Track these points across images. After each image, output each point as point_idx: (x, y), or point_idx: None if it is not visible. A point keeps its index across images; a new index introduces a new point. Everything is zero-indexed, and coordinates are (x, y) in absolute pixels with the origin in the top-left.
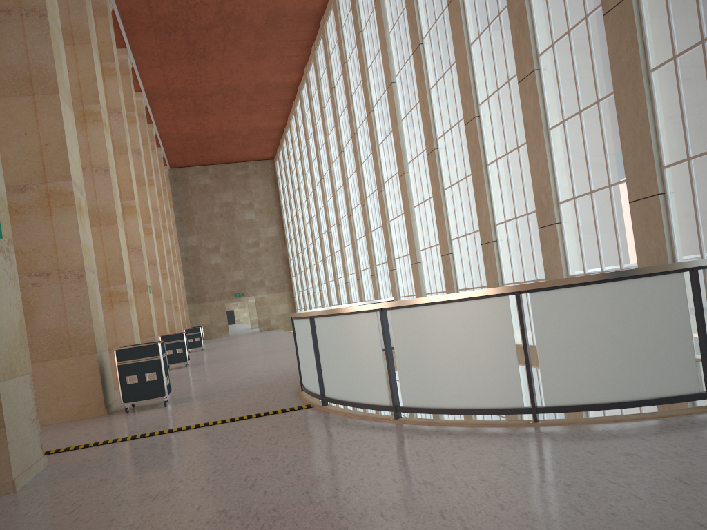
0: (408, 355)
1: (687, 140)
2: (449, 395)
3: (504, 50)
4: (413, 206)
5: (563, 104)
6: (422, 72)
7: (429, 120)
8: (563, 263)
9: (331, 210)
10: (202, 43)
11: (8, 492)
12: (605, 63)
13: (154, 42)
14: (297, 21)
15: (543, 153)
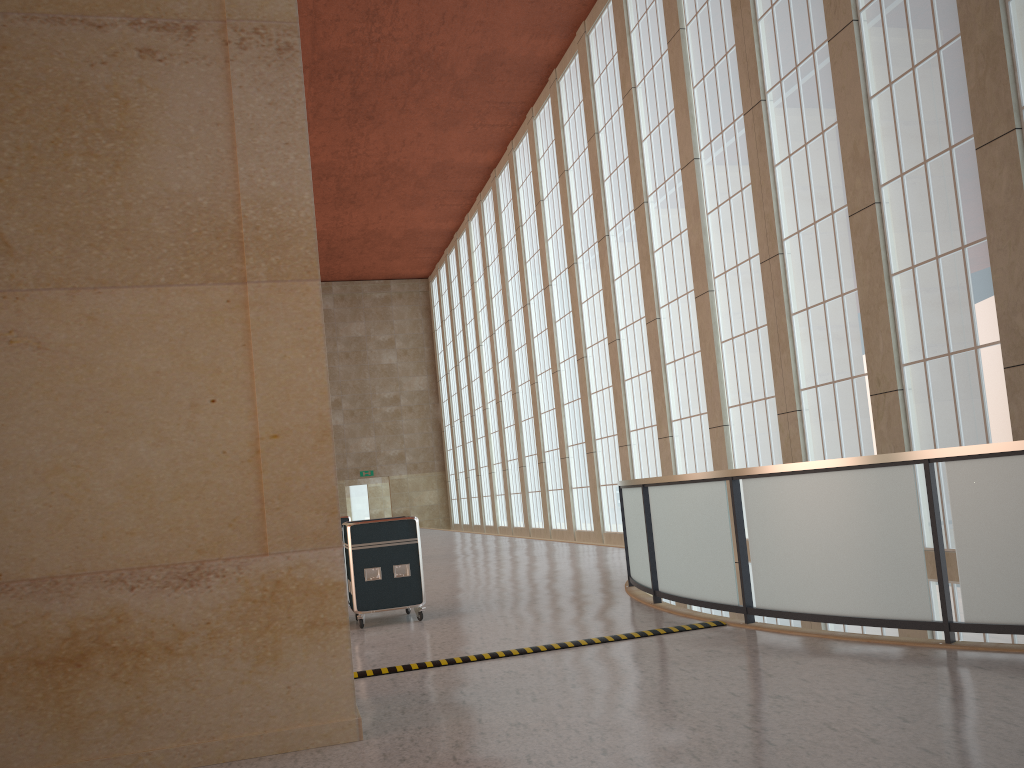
0: (984, 535)
1: None
2: None
3: (944, 103)
4: (721, 341)
5: None
6: (761, 141)
7: (770, 211)
8: None
9: (539, 351)
10: (374, 96)
11: (350, 740)
12: None
13: (306, 91)
14: (518, 73)
15: None
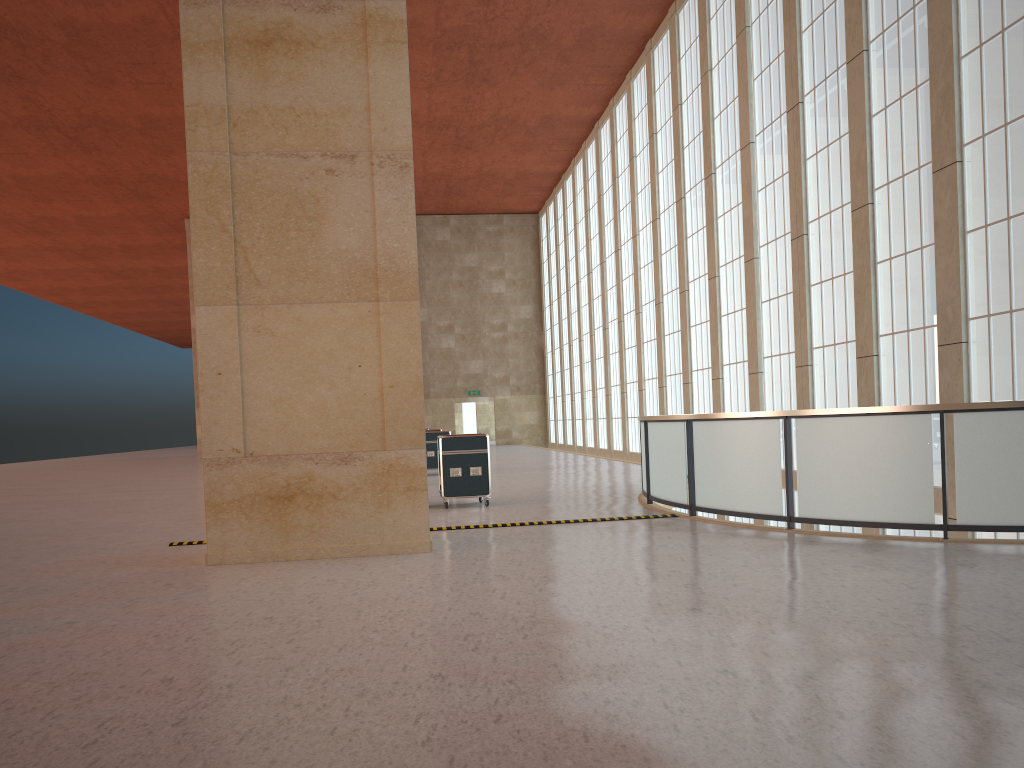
0: (811, 465)
1: None
2: (853, 508)
3: (917, 131)
4: (761, 301)
5: (987, 206)
6: (797, 137)
7: (800, 198)
8: (964, 389)
9: (627, 293)
10: (489, 63)
11: (426, 551)
12: None
13: (429, 59)
14: (616, 43)
15: (955, 259)
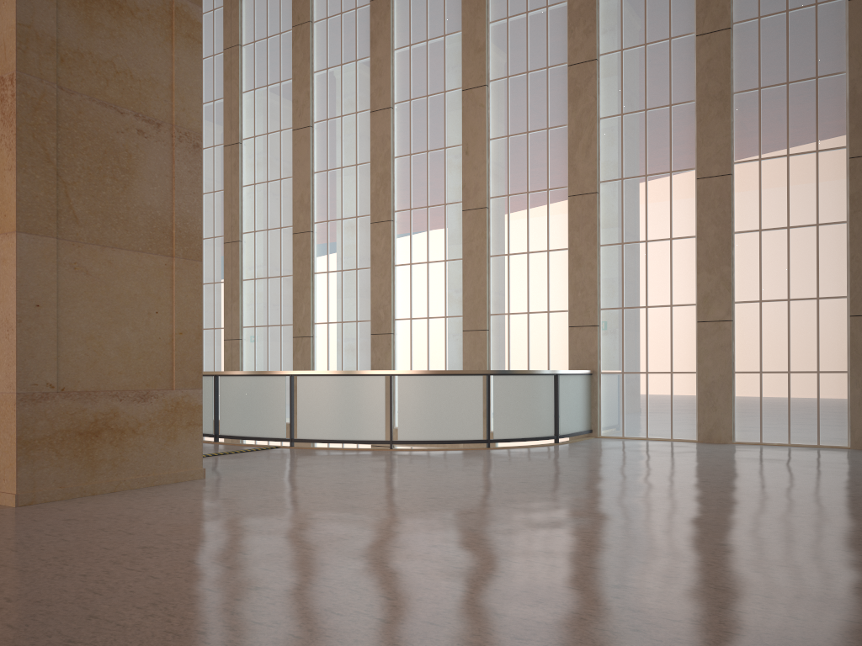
0: (409, 406)
1: (509, 303)
2: (437, 432)
3: (356, 193)
4: None
5: (412, 252)
6: (236, 168)
7: (236, 213)
8: (392, 363)
9: None
10: None
11: (201, 478)
12: (455, 238)
13: None
14: None
15: (388, 281)
